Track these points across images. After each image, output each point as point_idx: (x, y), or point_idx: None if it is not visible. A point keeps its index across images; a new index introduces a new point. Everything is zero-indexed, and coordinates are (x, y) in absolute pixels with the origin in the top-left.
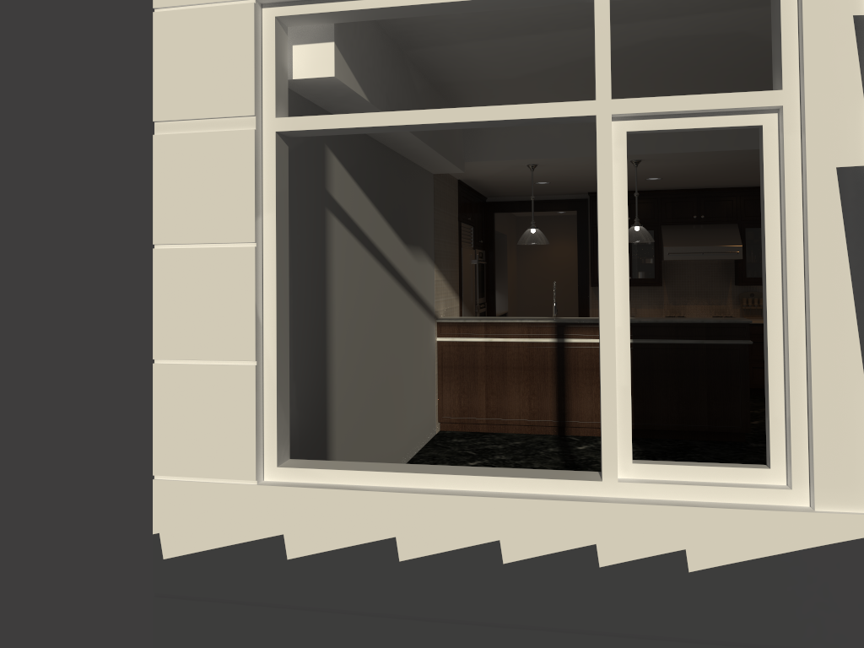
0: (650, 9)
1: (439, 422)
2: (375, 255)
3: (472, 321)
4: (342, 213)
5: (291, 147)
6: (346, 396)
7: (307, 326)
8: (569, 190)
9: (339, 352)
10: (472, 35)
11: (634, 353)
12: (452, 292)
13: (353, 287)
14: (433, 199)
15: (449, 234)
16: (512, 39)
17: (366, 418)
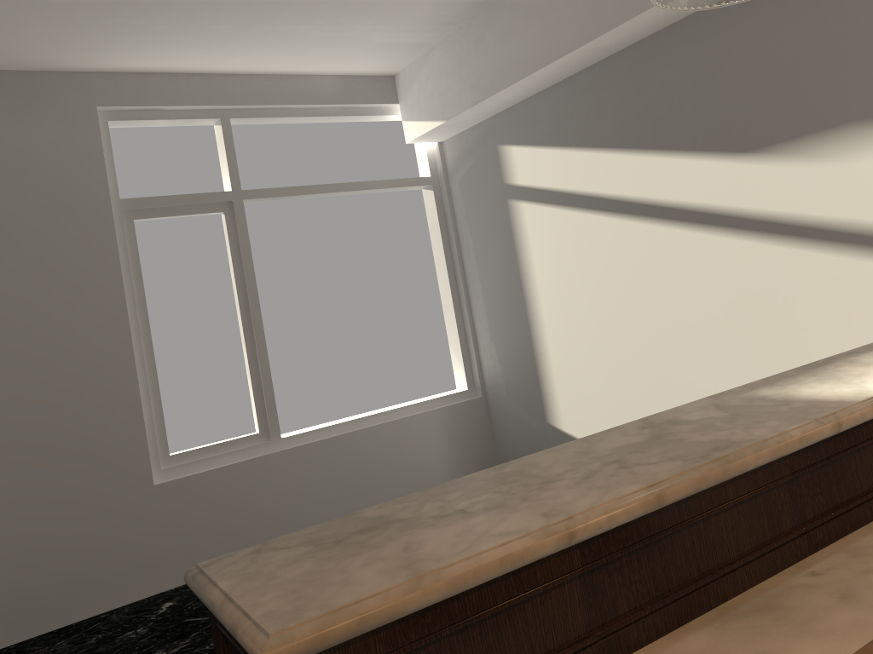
0: (211, 15)
1: None
2: (620, 210)
3: None
4: (534, 193)
5: (461, 176)
6: (572, 370)
7: (500, 303)
8: None
9: (551, 326)
10: (405, 9)
11: None
12: None
13: (567, 260)
14: None
15: None
16: None
17: (625, 408)
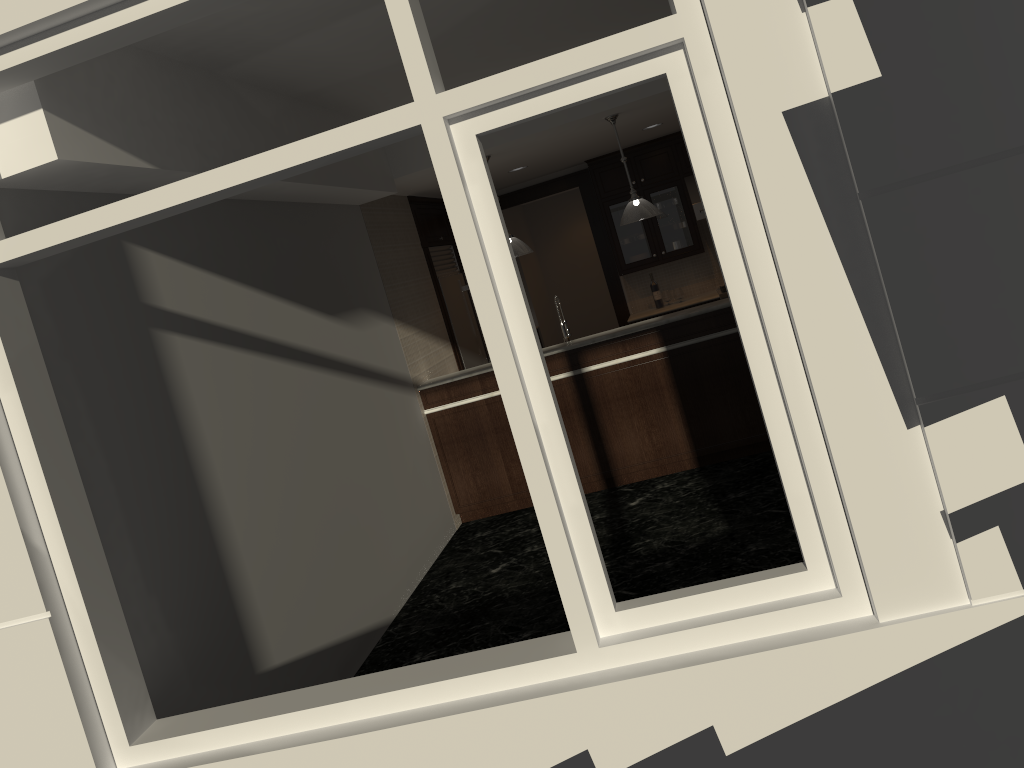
0: None
1: (457, 514)
2: (276, 352)
3: (461, 377)
4: (188, 324)
5: (46, 271)
6: (269, 563)
7: (159, 507)
8: (558, 165)
9: (238, 512)
10: (295, 28)
11: (673, 362)
12: (437, 341)
13: (241, 413)
14: (368, 238)
15: (410, 271)
16: (354, 17)
17: (319, 574)
